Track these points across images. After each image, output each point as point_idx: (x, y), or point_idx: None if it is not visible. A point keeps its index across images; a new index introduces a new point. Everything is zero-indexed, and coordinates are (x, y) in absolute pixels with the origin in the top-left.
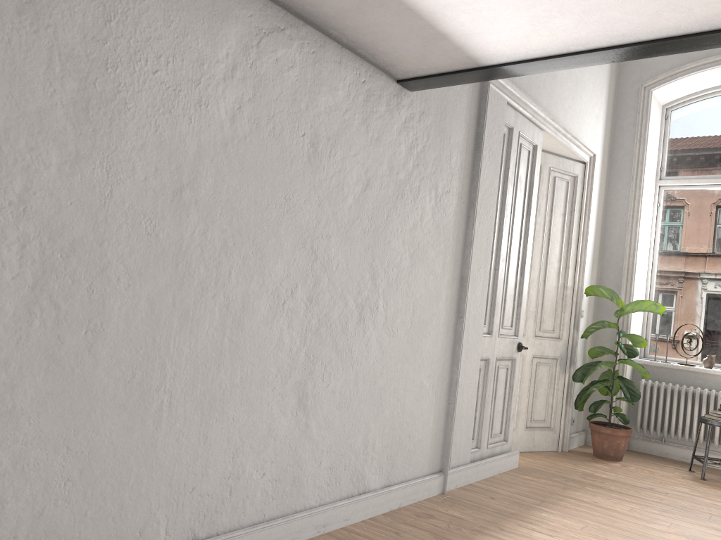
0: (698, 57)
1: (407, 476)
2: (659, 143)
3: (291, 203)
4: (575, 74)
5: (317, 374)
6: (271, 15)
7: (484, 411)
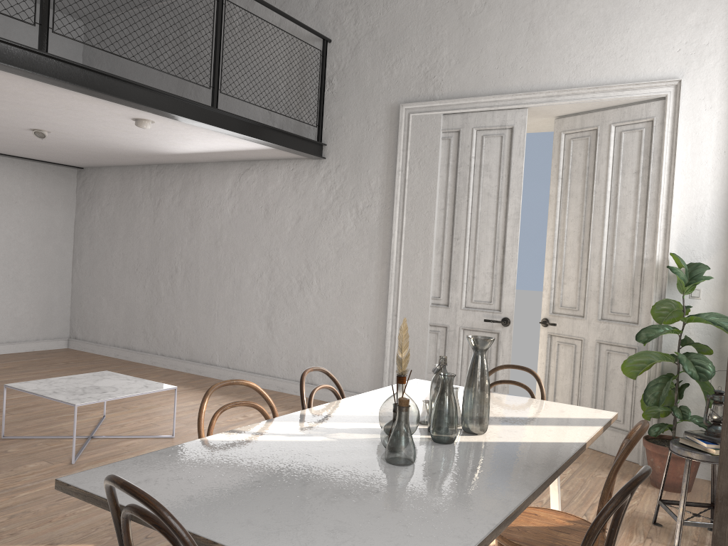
0: None
1: (347, 388)
2: None
3: (258, 237)
4: (599, 14)
5: (276, 313)
6: (244, 166)
7: None
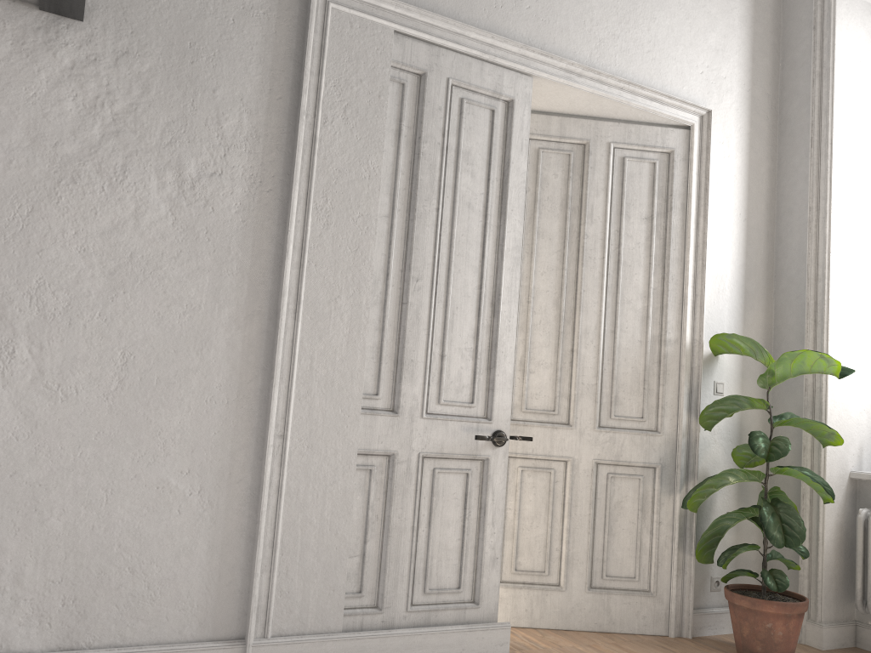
0: None
1: (131, 638)
2: None
3: None
4: None
5: None
6: None
7: (387, 544)
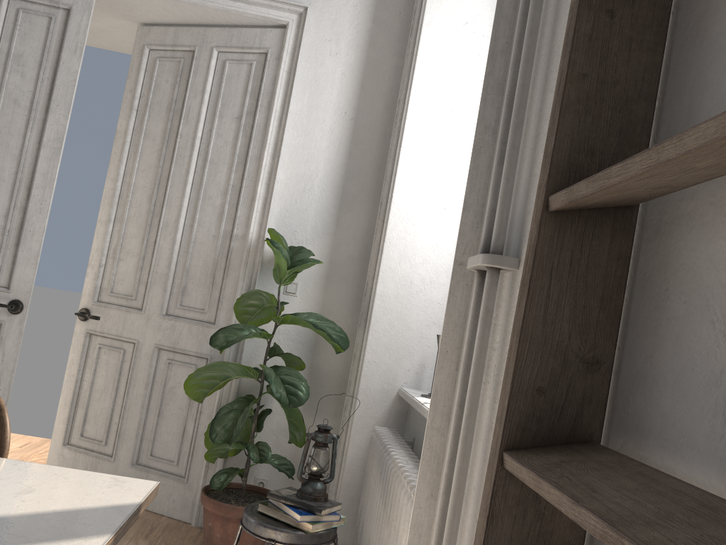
0: None
1: None
2: None
3: None
4: None
5: None
6: None
7: None
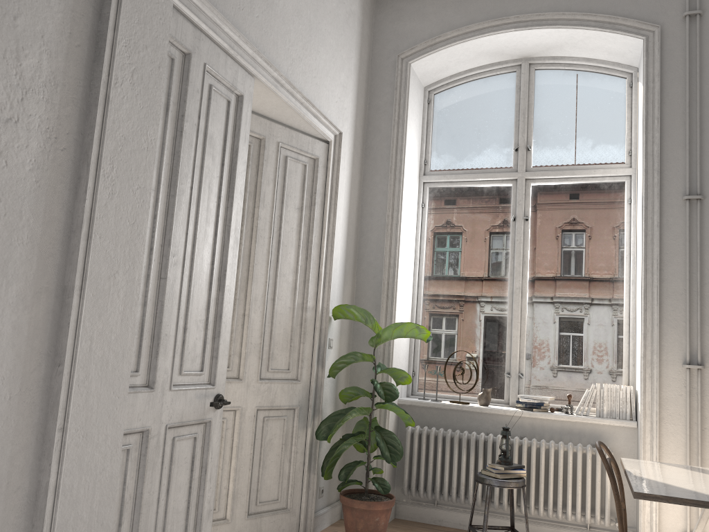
0: (459, 24)
1: None
2: (422, 132)
3: None
4: (307, 16)
5: None
6: None
7: (139, 522)
